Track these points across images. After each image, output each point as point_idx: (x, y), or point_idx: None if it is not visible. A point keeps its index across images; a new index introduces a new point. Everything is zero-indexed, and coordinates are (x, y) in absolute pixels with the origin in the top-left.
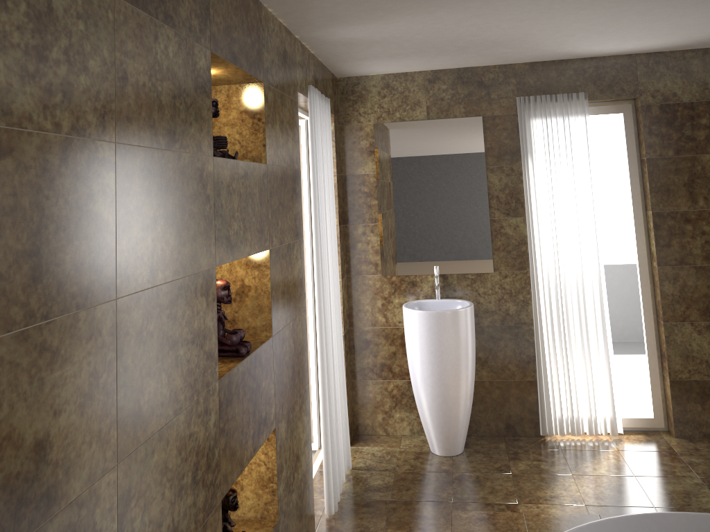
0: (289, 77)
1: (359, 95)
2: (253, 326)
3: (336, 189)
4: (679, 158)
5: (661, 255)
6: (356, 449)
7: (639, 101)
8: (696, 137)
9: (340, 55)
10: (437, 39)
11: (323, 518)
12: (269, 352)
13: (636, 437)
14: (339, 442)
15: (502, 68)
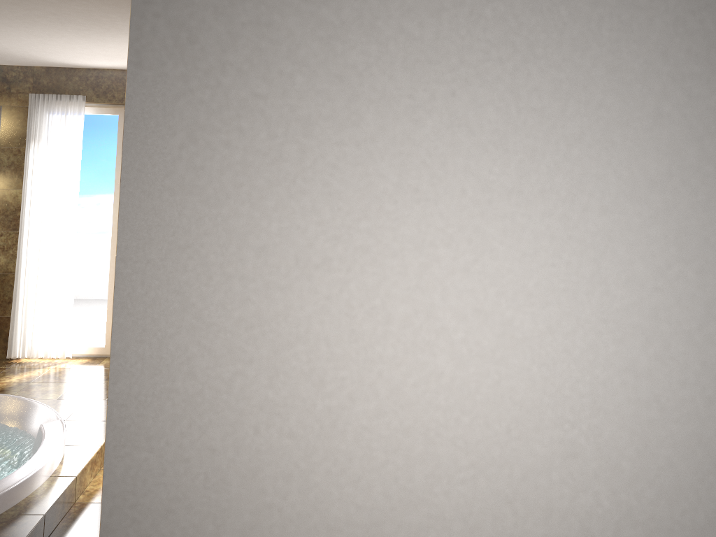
0: None
1: None
2: None
3: None
4: None
5: None
6: None
7: None
8: None
9: None
10: None
11: None
12: None
13: (83, 360)
14: None
15: (23, 69)
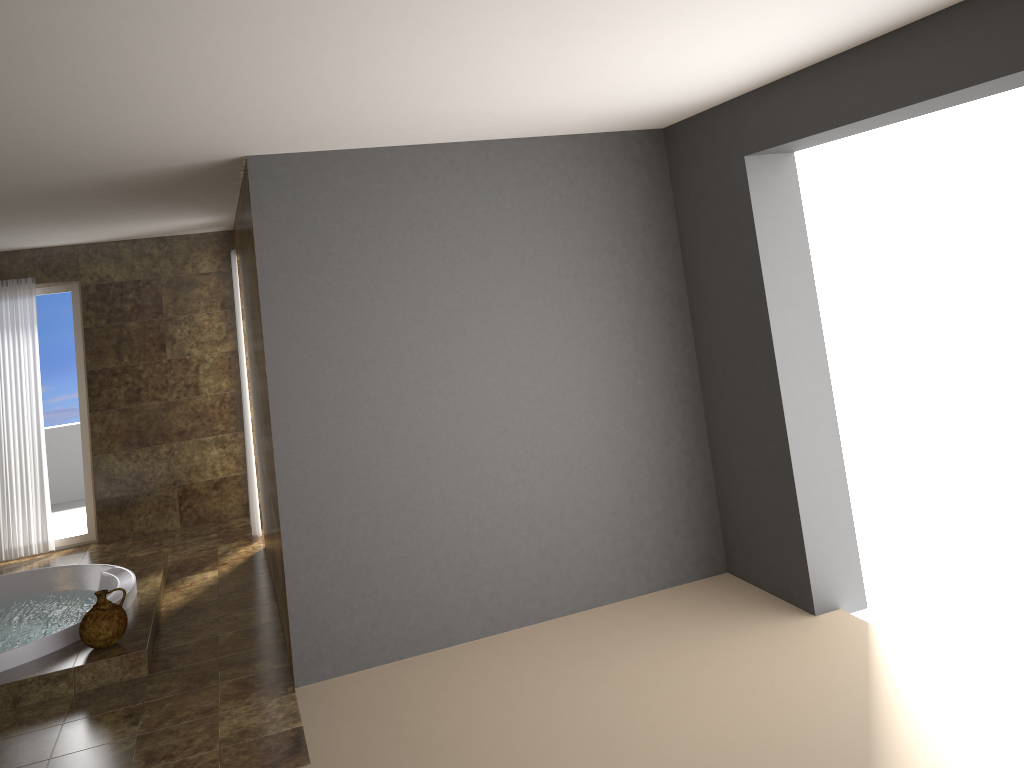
0: None
1: None
2: None
3: None
4: (111, 326)
5: (93, 404)
6: None
7: (81, 282)
8: (124, 309)
9: None
10: None
11: None
12: None
13: (68, 550)
14: None
15: None
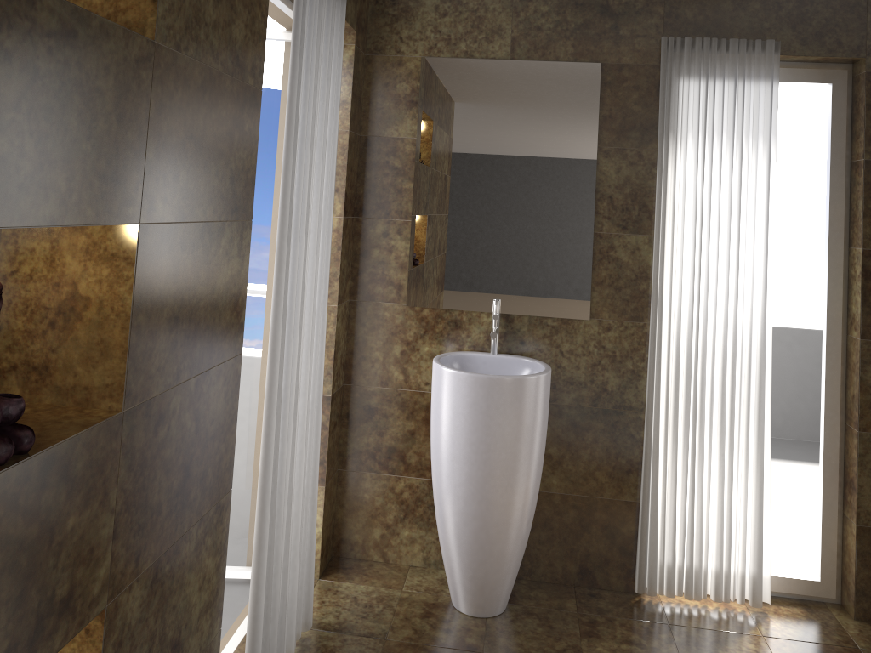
0: None
1: (404, 9)
2: (85, 385)
3: (346, 155)
4: None
5: (868, 322)
6: (330, 585)
7: (864, 65)
8: None
9: None
10: None
11: None
12: (105, 448)
13: (791, 612)
14: (288, 590)
15: None
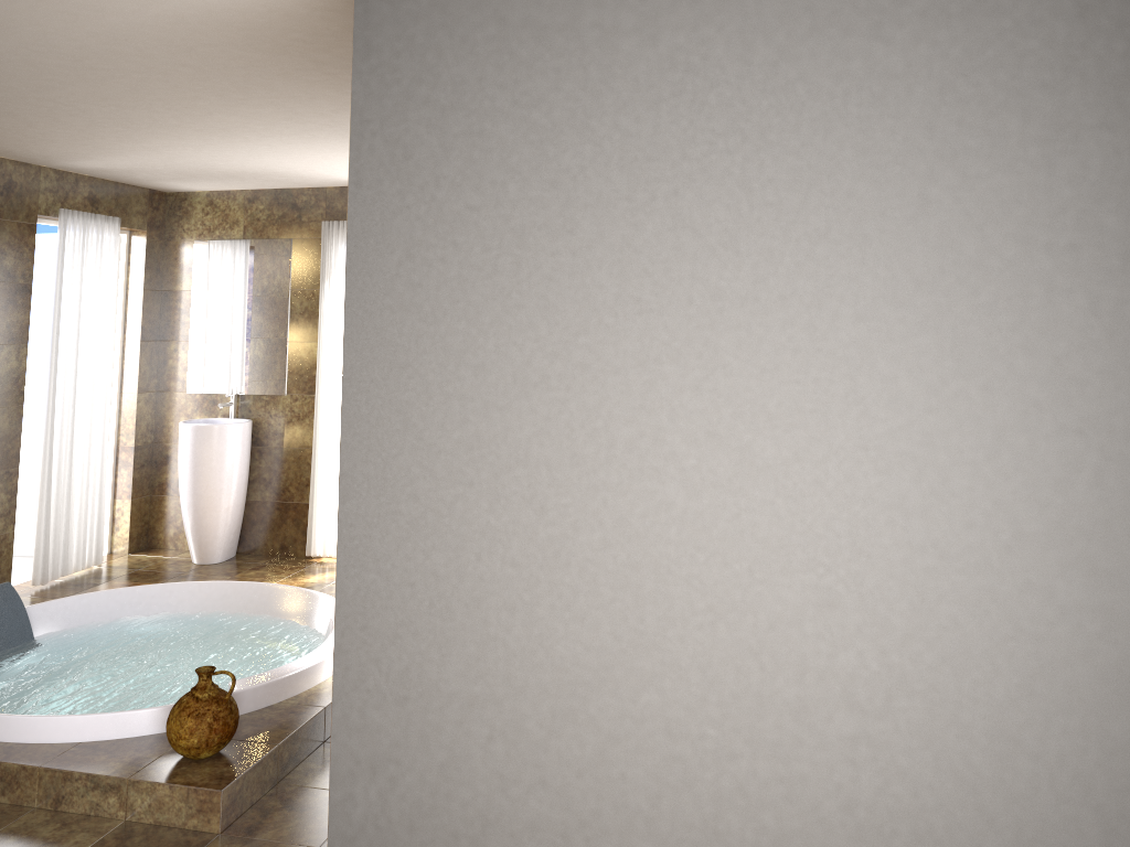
0: (18, 204)
1: (185, 211)
2: None
3: (142, 304)
4: None
5: None
6: (132, 556)
7: None
8: None
9: (122, 177)
10: (185, 170)
11: (30, 589)
12: None
13: None
14: (72, 533)
15: (315, 191)
